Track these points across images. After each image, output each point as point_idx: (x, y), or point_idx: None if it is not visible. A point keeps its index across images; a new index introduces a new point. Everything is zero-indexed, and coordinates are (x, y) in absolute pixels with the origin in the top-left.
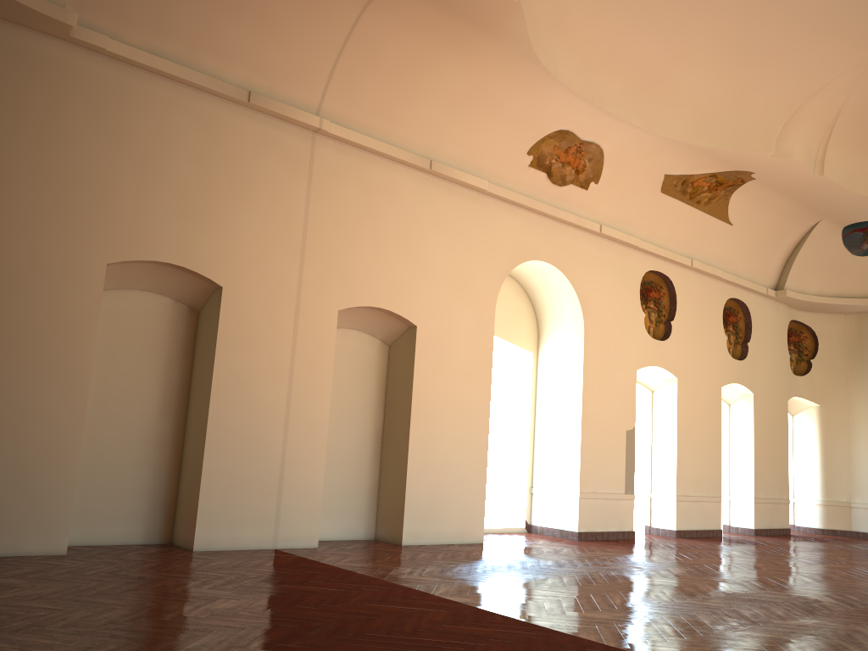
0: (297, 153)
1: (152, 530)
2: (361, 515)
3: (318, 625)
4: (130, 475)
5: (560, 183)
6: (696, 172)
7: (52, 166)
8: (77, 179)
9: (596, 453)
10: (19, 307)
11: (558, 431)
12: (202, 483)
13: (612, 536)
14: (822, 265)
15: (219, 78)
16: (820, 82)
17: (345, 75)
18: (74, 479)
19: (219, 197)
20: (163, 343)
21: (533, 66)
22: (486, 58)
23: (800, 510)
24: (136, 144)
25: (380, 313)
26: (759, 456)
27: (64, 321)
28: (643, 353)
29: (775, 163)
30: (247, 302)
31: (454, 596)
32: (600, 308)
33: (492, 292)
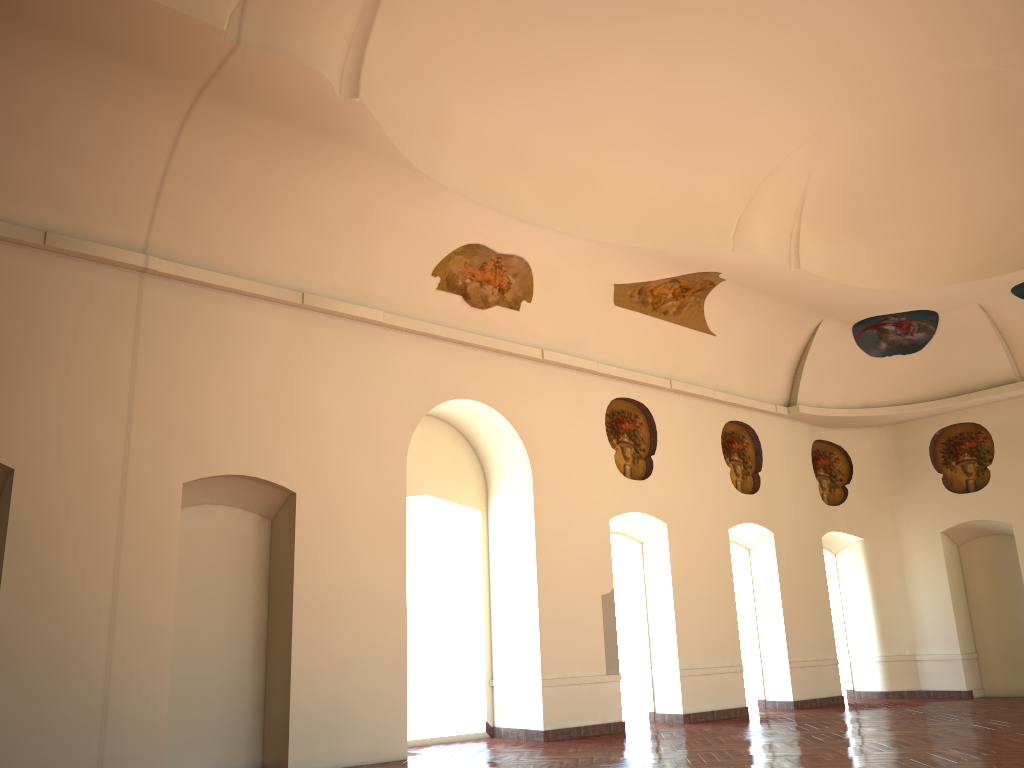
0: (118, 299)
1: None
2: (241, 740)
3: None
4: None
5: (482, 305)
6: (652, 278)
7: None
8: None
9: (561, 627)
10: None
11: (515, 605)
12: None
13: (593, 730)
14: (838, 372)
15: (5, 219)
16: (771, 163)
17: (175, 204)
18: None
19: (8, 360)
20: None
21: (412, 174)
22: (351, 170)
23: (858, 671)
24: None
25: (247, 481)
26: (790, 609)
27: None
28: (617, 498)
29: (739, 259)
30: (50, 484)
31: None
32: (552, 449)
33: (400, 443)
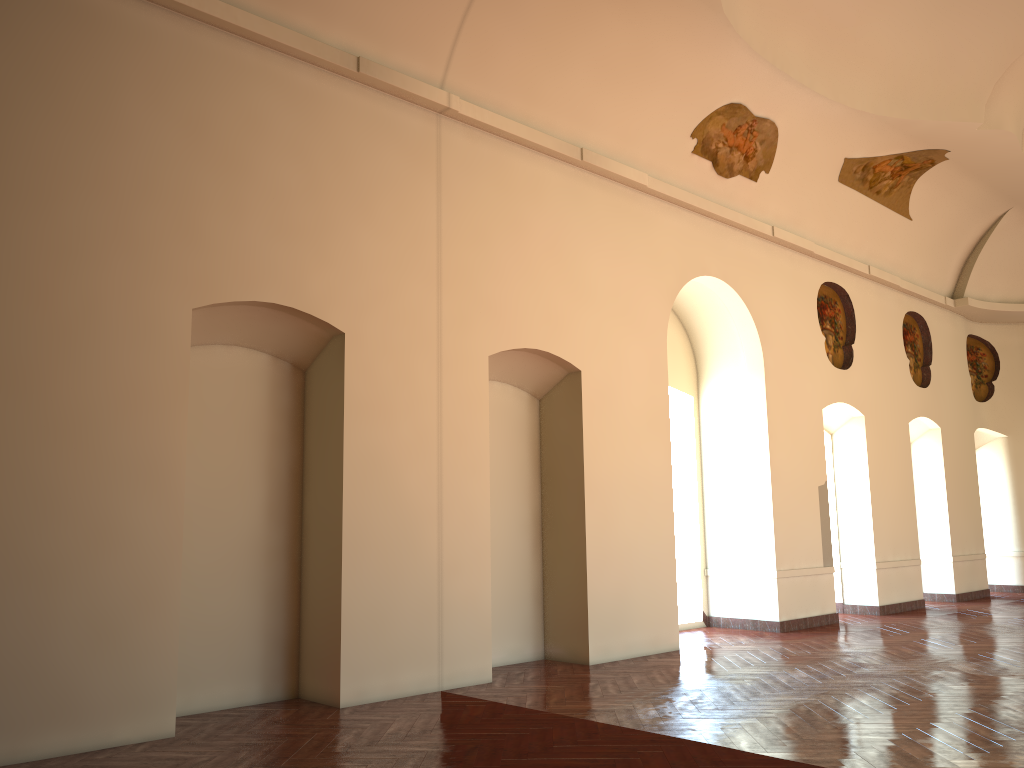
0: (420, 143)
1: (271, 682)
2: (526, 629)
3: None
4: (236, 609)
5: (727, 174)
6: (880, 153)
7: (106, 169)
8: (141, 187)
9: (789, 518)
10: (78, 379)
11: (737, 494)
12: (342, 611)
13: (815, 622)
14: (1006, 265)
15: (315, 39)
16: None
17: (476, 33)
18: (175, 625)
19: (329, 208)
20: (262, 418)
21: (711, 15)
22: (653, 6)
23: (992, 565)
24: (216, 135)
25: (533, 356)
26: (953, 504)
27: (142, 396)
28: (827, 387)
29: (980, 136)
30: (377, 352)
31: (773, 750)
32: (778, 334)
33: (661, 320)
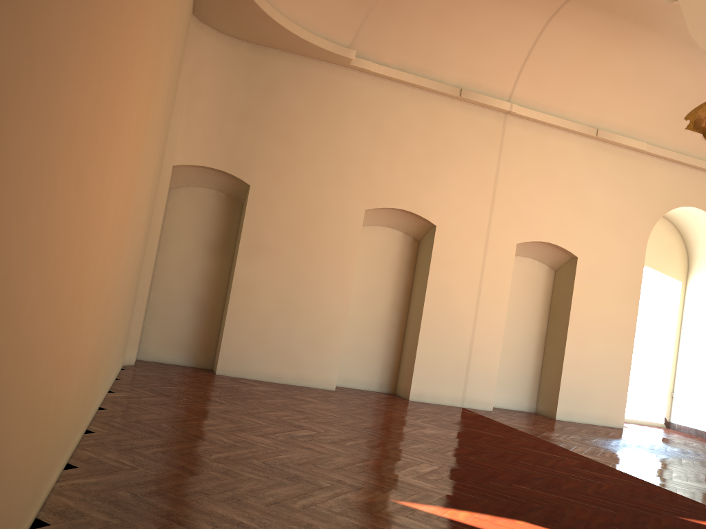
0: (492, 130)
1: (383, 383)
2: (525, 394)
3: (488, 451)
4: (371, 346)
5: None
6: None
7: (336, 148)
8: (350, 156)
9: None
10: (315, 236)
11: (700, 349)
12: (416, 356)
13: None
14: None
15: (440, 81)
16: None
17: (531, 70)
18: (340, 344)
19: (436, 164)
20: (395, 262)
21: (692, 49)
22: (648, 47)
23: None
24: (386, 131)
25: (548, 246)
26: None
27: (339, 246)
28: None
29: None
30: (451, 236)
31: (587, 454)
32: None
33: (644, 232)
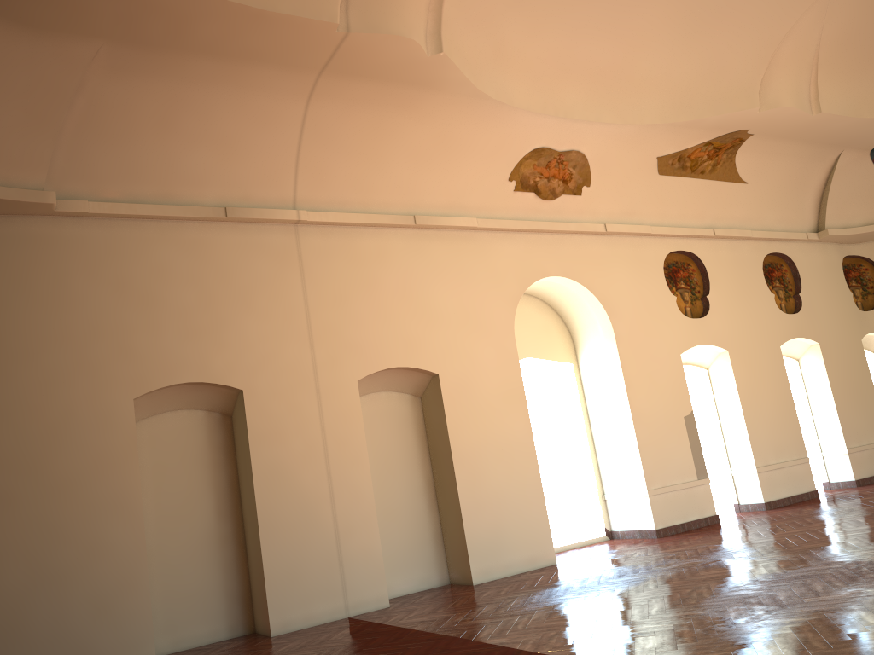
0: (283, 248)
1: (234, 624)
2: (431, 564)
3: None
4: (203, 579)
5: (551, 197)
6: (689, 146)
7: (67, 327)
8: (90, 332)
9: (656, 447)
10: (66, 458)
11: (614, 434)
12: (265, 573)
13: (694, 525)
14: (860, 194)
15: (195, 204)
16: (786, 26)
17: (310, 165)
18: (148, 597)
19: (220, 310)
20: (205, 453)
21: (485, 102)
22: (437, 109)
23: None
24: (135, 285)
25: (400, 371)
26: (842, 404)
27: (108, 460)
28: (684, 336)
29: (765, 115)
30: (268, 397)
31: (493, 637)
32: (625, 305)
33: (507, 321)
